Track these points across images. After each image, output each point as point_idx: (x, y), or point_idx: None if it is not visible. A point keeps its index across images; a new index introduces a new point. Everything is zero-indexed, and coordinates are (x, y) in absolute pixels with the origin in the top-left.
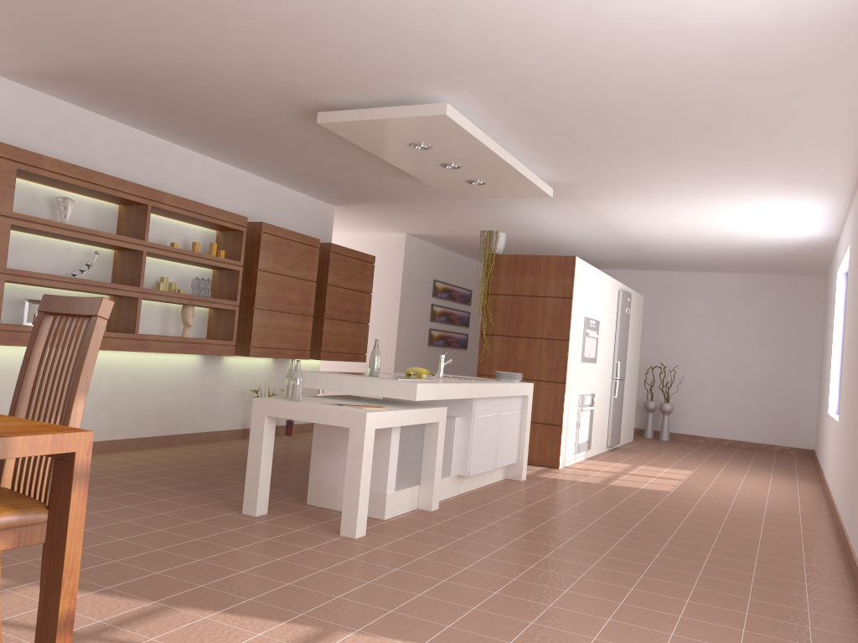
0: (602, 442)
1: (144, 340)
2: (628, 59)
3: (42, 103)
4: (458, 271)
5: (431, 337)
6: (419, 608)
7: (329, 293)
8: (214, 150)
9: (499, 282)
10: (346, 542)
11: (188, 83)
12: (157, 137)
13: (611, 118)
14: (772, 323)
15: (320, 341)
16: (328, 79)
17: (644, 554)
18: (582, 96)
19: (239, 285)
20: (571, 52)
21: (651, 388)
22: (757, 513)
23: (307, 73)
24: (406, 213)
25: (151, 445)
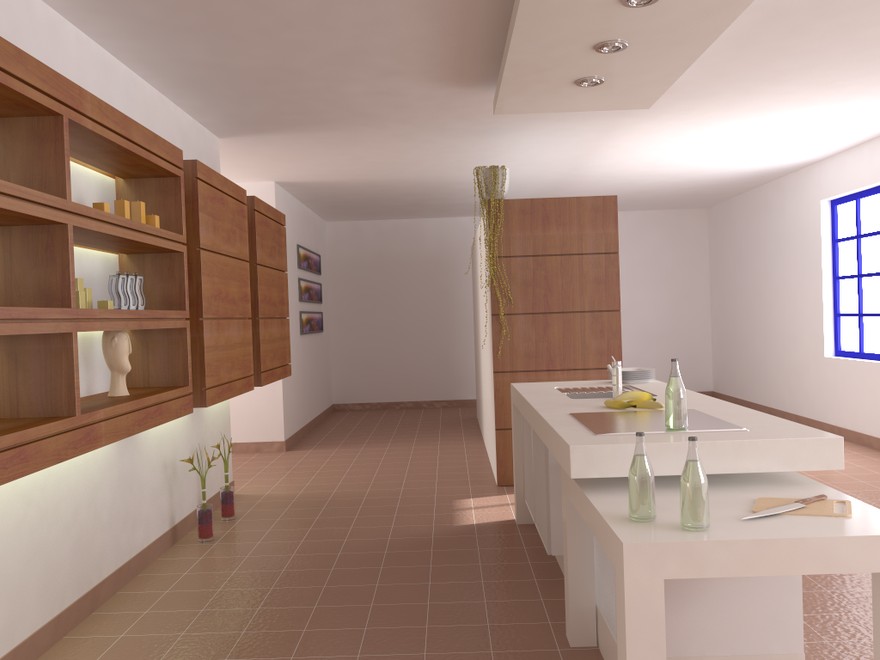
0: None
1: (87, 424)
2: None
3: None
4: (310, 231)
5: (302, 323)
6: None
7: (260, 277)
8: (116, 13)
9: (512, 239)
10: None
11: None
12: None
13: None
14: (660, 263)
15: (257, 356)
16: None
17: None
18: None
19: (186, 281)
20: None
21: None
22: None
23: None
24: (325, 148)
25: (71, 624)
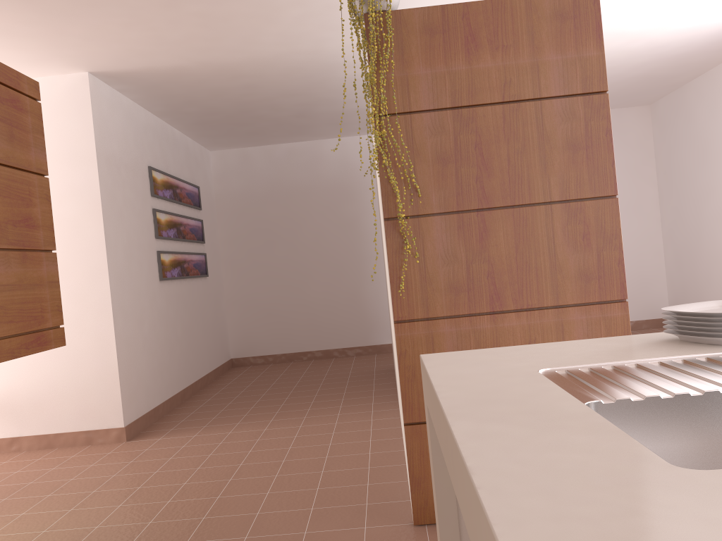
0: None
1: None
2: None
3: None
4: (178, 156)
5: (163, 266)
6: None
7: None
8: None
9: (413, 81)
10: None
11: None
12: None
13: None
14: None
15: None
16: None
17: None
18: None
19: None
20: None
21: None
22: None
23: None
24: None
25: None
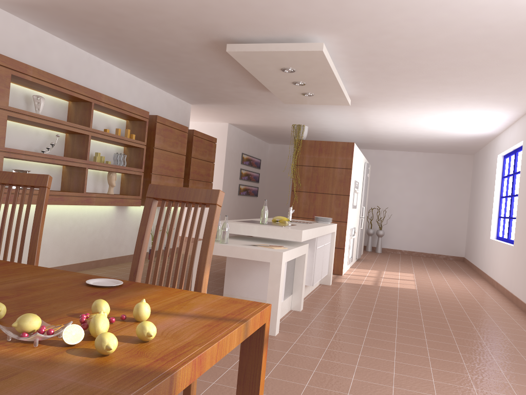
0: (354, 256)
1: (89, 197)
2: (460, 22)
3: (18, 25)
4: (254, 147)
5: (240, 190)
6: (362, 390)
7: (192, 163)
8: (128, 64)
9: (304, 158)
10: (272, 339)
11: (138, 18)
12: (91, 54)
13: (419, 58)
14: (442, 183)
15: None
16: (245, 21)
17: (446, 337)
18: (411, 43)
19: (143, 158)
20: (427, 14)
21: (371, 221)
22: (474, 302)
23: (233, 16)
24: (237, 111)
25: (86, 268)
